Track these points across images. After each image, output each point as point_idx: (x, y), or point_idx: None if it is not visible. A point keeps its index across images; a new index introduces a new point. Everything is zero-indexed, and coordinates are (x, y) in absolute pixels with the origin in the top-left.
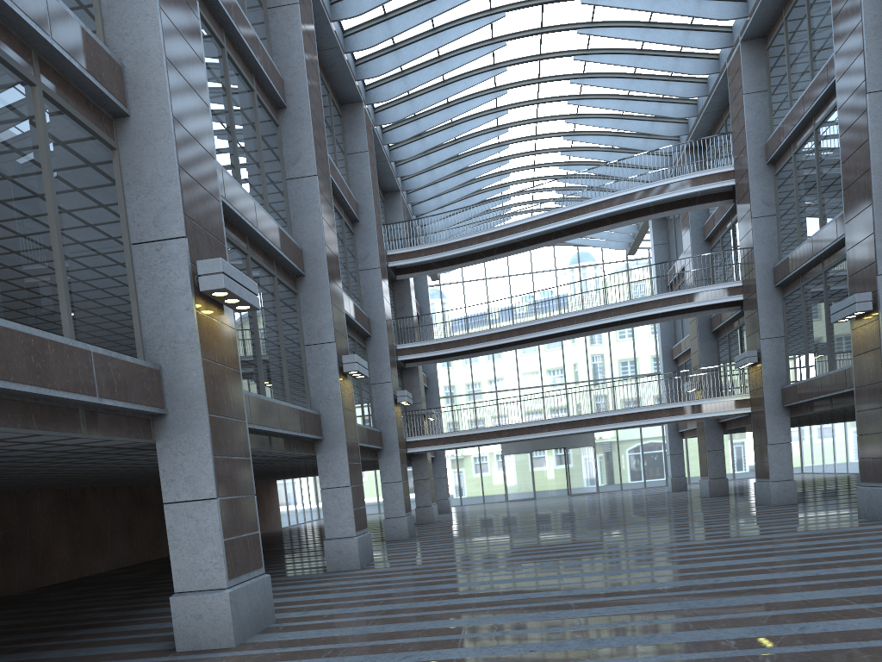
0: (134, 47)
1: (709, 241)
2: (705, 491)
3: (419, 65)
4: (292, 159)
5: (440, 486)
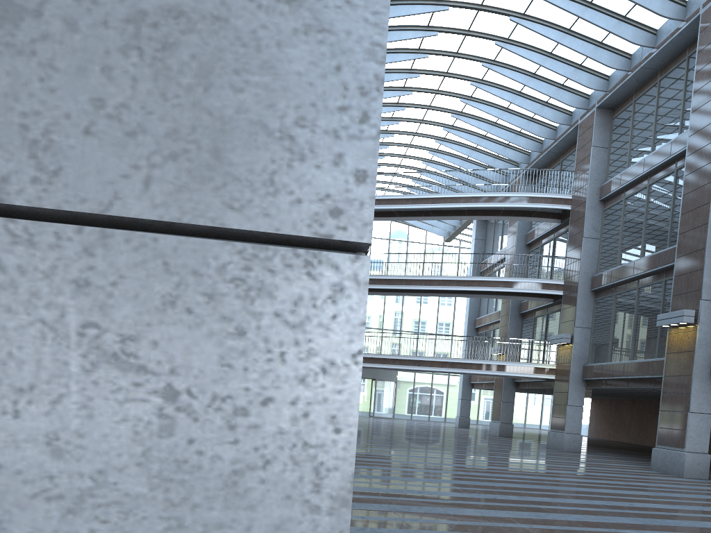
0: None
1: (528, 246)
2: (495, 432)
3: None
4: None
5: None
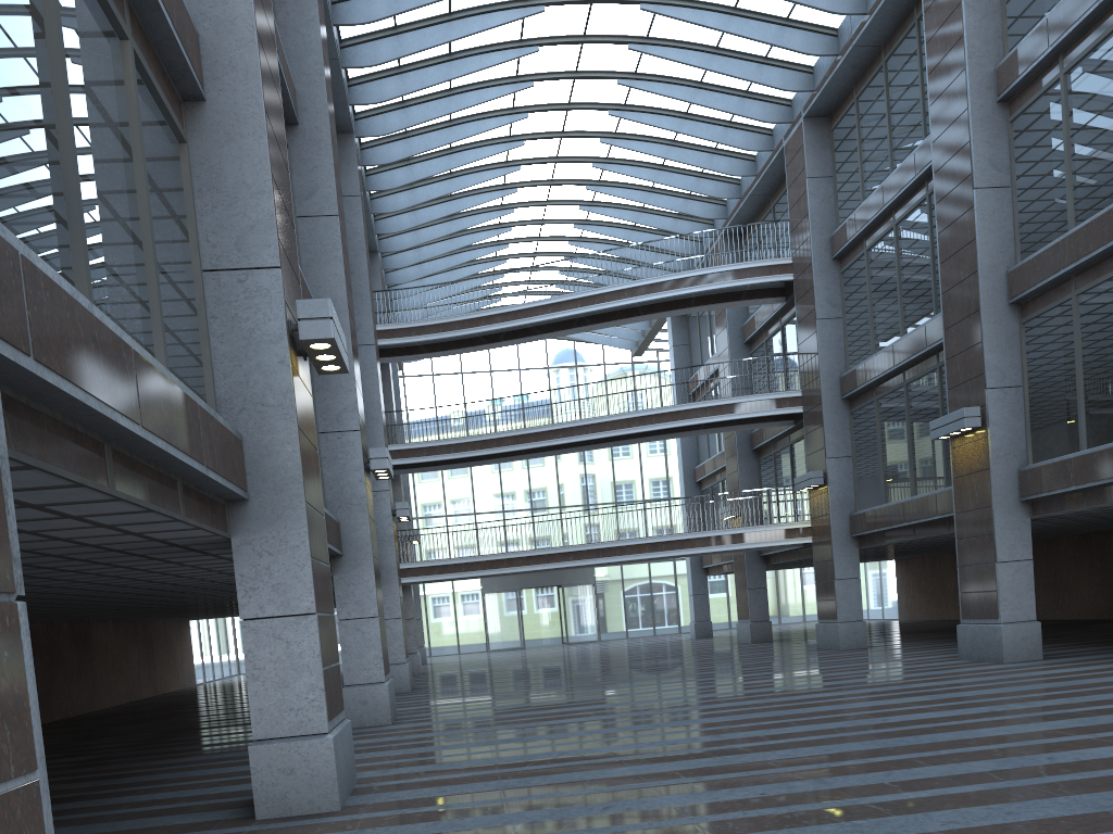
0: (214, 12)
1: (748, 344)
2: (745, 637)
3: (425, 97)
4: (305, 192)
5: None
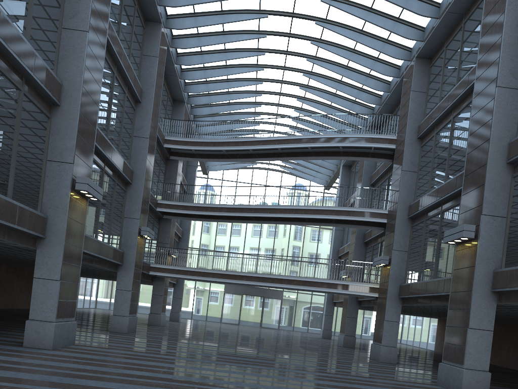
0: None
1: (372, 186)
2: (341, 342)
3: (207, 13)
4: (70, 14)
5: (176, 303)
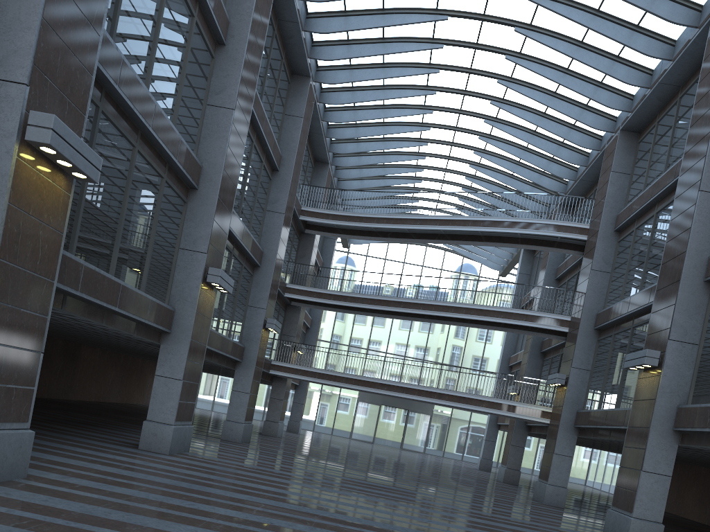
0: None
1: (558, 281)
2: (501, 477)
3: (366, 65)
4: (217, 90)
5: (296, 410)
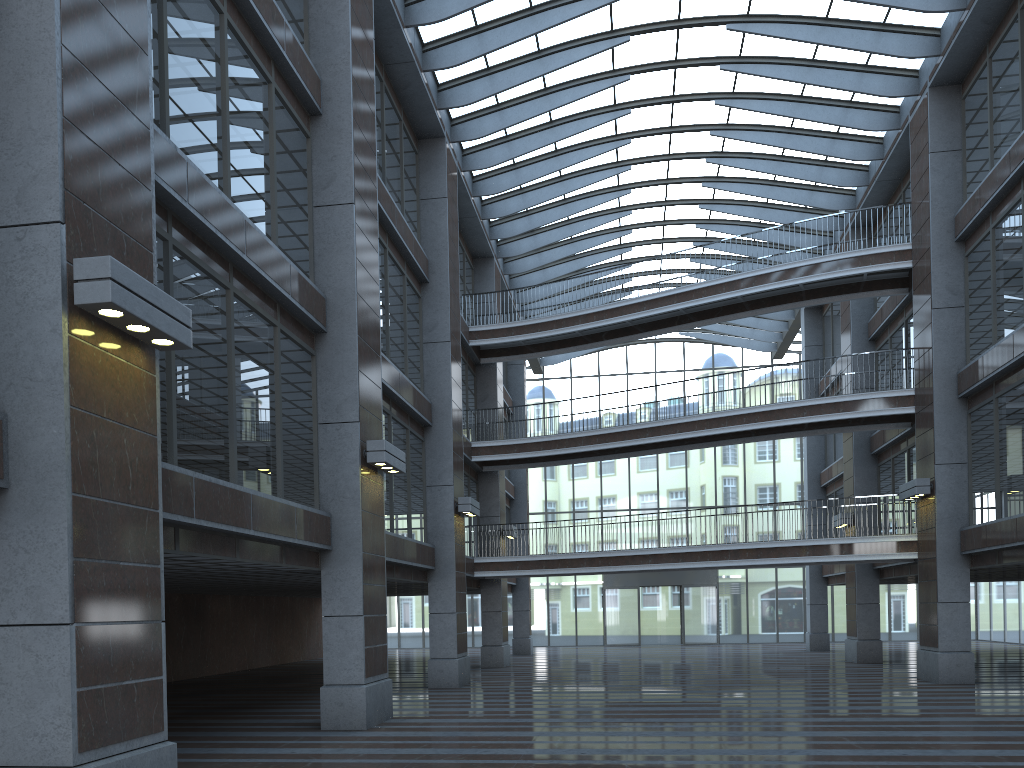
0: None
1: (874, 342)
2: (852, 655)
3: (520, 99)
4: (323, 182)
5: (520, 621)
